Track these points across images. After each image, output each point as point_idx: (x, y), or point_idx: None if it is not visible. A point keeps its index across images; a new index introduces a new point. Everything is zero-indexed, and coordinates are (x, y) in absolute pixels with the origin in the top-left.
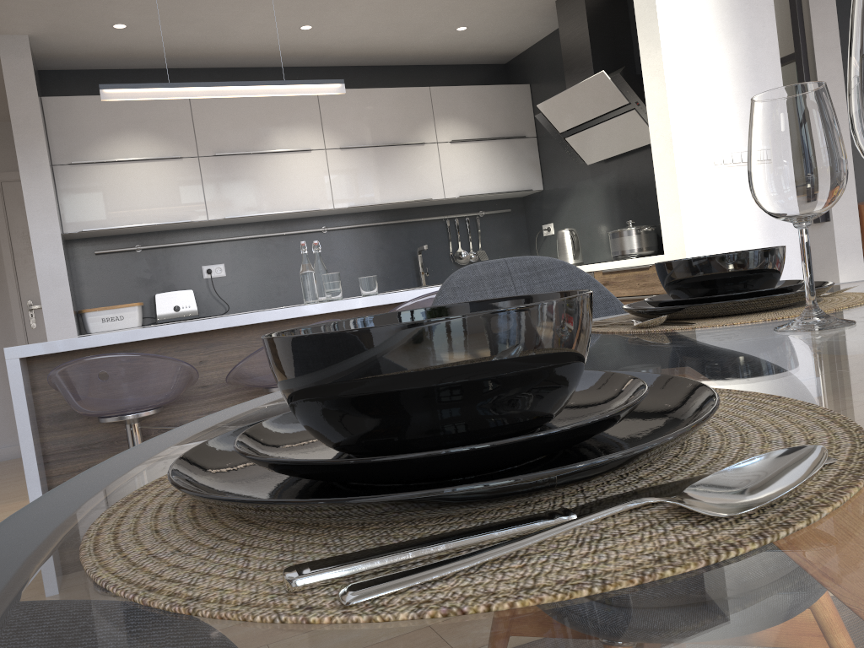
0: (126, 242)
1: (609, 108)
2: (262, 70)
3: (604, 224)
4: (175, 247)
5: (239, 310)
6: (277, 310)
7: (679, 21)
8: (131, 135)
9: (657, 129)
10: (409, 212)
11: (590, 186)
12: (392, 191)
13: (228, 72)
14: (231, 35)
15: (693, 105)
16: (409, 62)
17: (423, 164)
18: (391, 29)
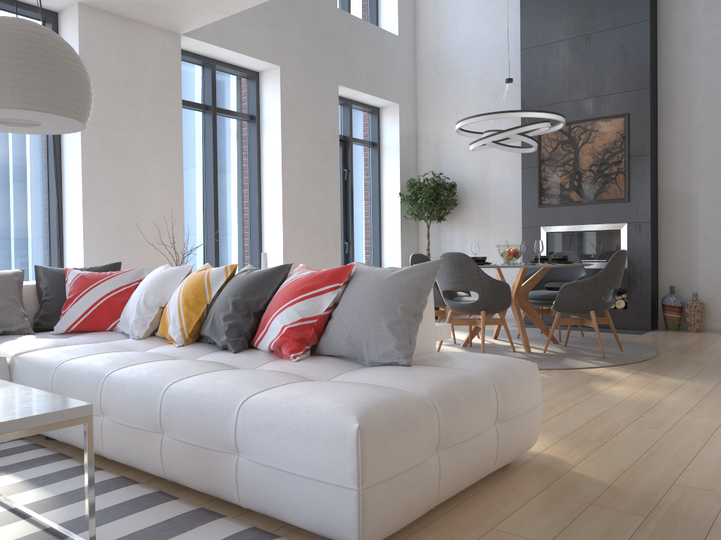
0: None
1: None
2: None
3: None
4: None
5: None
6: None
7: None
8: None
9: None
10: None
11: None
12: None
13: None
14: None
15: None
16: None
17: None
18: None
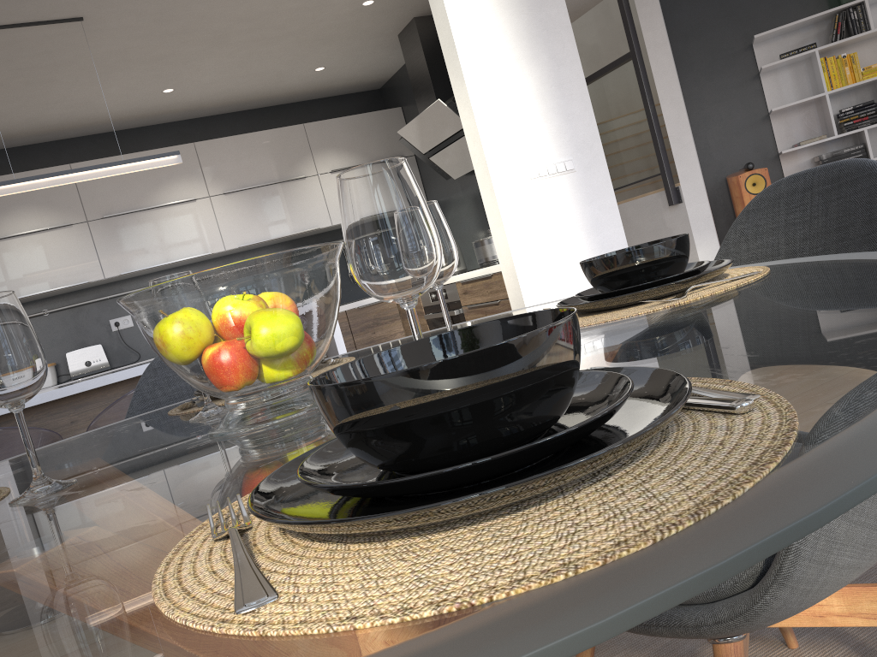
0: (34, 308)
1: (454, 130)
2: (143, 129)
3: (478, 232)
4: (81, 306)
5: (151, 356)
6: (129, 370)
7: (480, 56)
8: (19, 211)
9: (475, 154)
10: (304, 241)
11: (462, 198)
12: (280, 226)
13: (109, 136)
14: (99, 106)
15: (504, 129)
16: (284, 101)
17: (306, 197)
18: (251, 80)
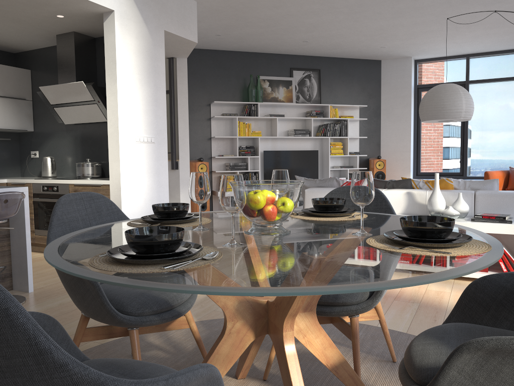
0: None
1: (83, 99)
2: None
3: (71, 157)
4: None
5: None
6: None
7: (126, 72)
8: None
9: (111, 120)
10: None
11: (64, 135)
12: None
13: None
14: None
15: (129, 112)
16: None
17: None
18: None
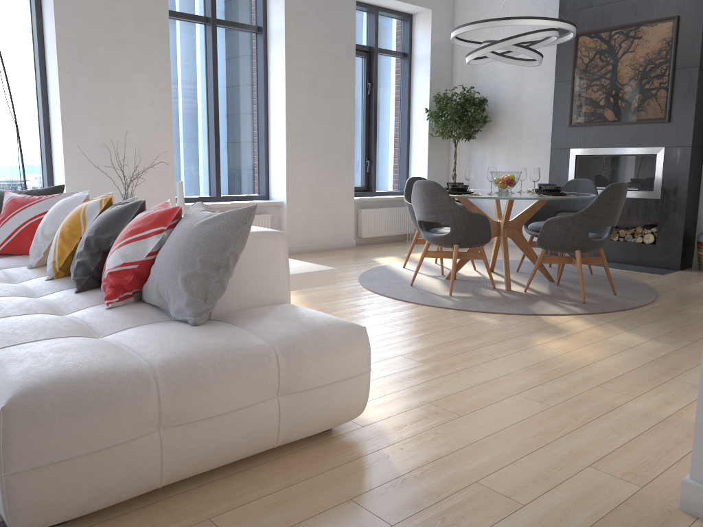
0: None
1: None
2: None
3: None
4: None
5: None
6: None
7: None
8: None
9: None
10: None
11: None
12: None
13: None
14: None
15: None
16: None
17: None
18: None
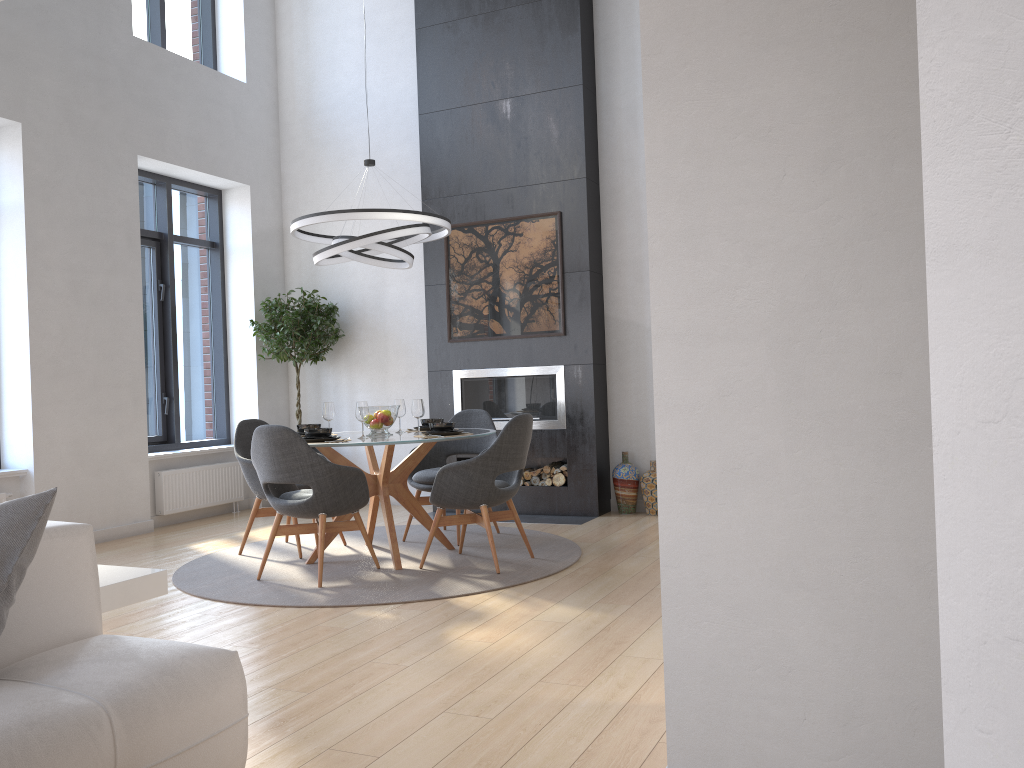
0: None
1: None
2: None
3: None
4: None
5: None
6: None
7: None
8: None
9: None
10: None
11: None
12: None
13: None
14: None
15: None
16: None
17: None
18: None
